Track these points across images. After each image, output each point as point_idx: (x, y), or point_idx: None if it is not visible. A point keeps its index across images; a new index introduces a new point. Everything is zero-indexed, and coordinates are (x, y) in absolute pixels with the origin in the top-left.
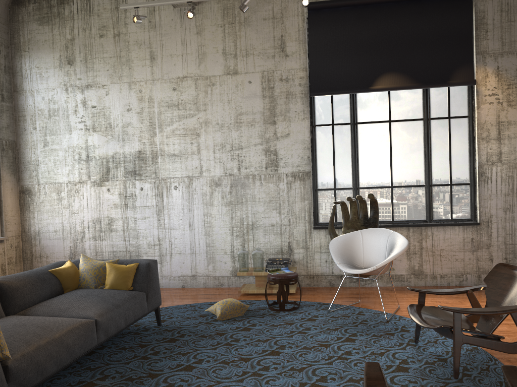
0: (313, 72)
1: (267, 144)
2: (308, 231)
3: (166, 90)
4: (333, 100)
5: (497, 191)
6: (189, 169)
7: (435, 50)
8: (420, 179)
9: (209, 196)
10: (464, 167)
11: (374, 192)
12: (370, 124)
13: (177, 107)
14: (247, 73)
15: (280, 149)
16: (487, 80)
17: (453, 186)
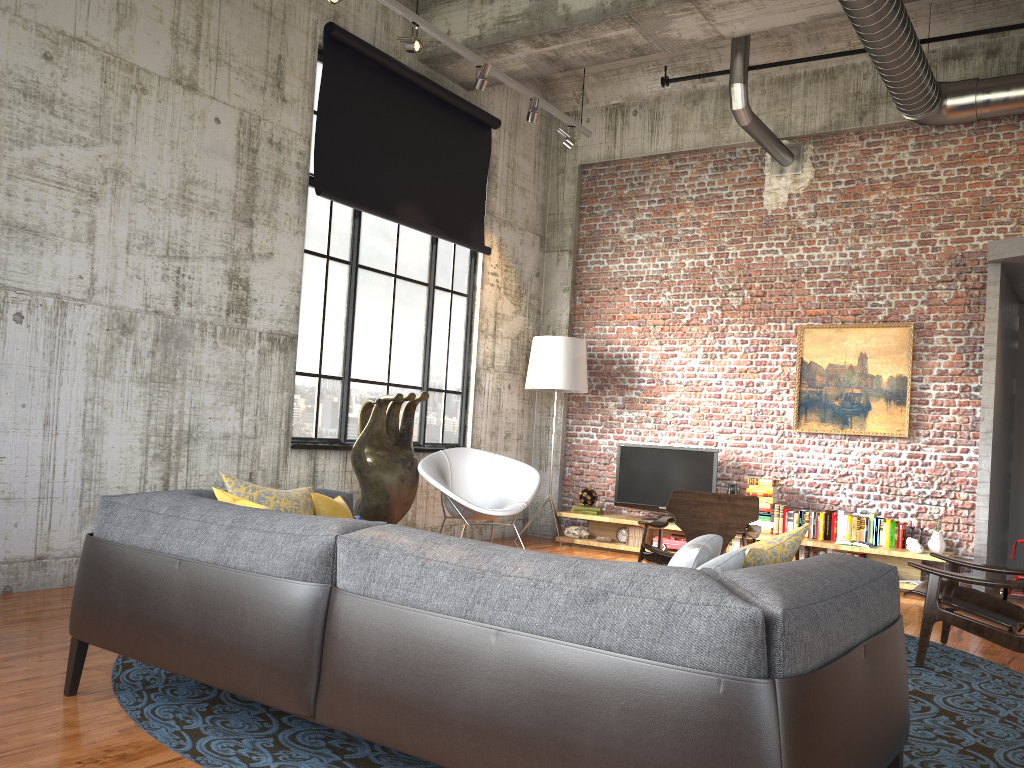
0: (320, 151)
1: (235, 264)
2: (283, 451)
3: (26, 49)
4: (333, 214)
5: (487, 407)
6: (61, 277)
7: (456, 188)
8: (417, 377)
9: (105, 354)
10: (458, 367)
11: (367, 390)
12: (373, 273)
13: (51, 108)
14: (215, 100)
15: (256, 280)
16: (492, 252)
17: (446, 394)
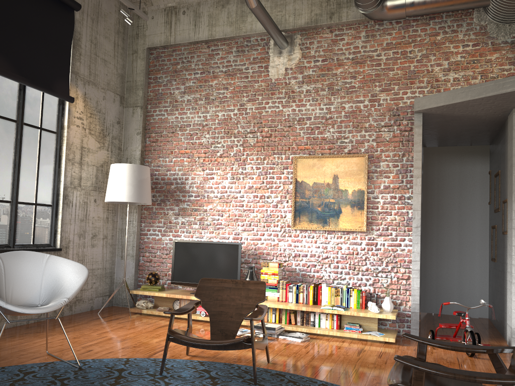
0: None
1: None
2: None
3: None
4: None
5: (75, 216)
6: None
7: (41, 49)
8: (7, 193)
9: None
10: (49, 186)
11: None
12: None
13: None
14: None
15: None
16: (77, 102)
17: (37, 206)
